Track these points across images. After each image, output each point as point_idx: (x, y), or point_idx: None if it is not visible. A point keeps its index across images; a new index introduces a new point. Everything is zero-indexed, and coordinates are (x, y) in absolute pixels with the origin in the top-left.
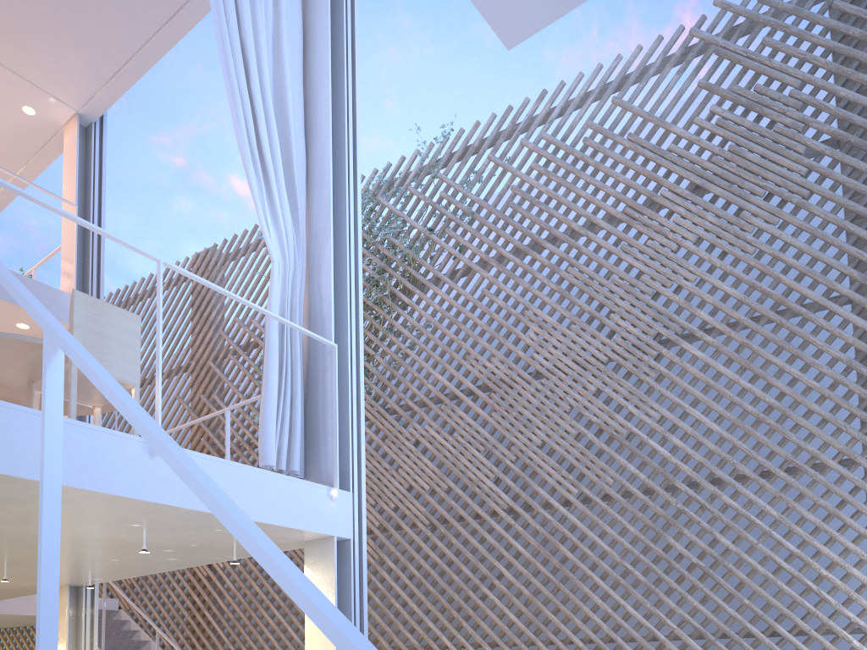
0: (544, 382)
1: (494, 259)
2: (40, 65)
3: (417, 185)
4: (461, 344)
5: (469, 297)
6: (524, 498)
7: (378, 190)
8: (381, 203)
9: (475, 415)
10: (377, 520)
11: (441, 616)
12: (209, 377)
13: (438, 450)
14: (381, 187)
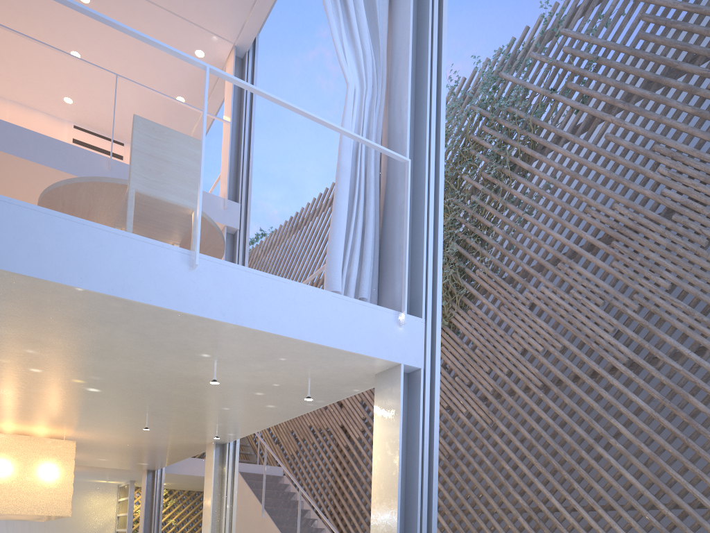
0: (676, 218)
1: (621, 100)
2: (201, 6)
3: (540, 50)
4: (581, 196)
5: (591, 146)
6: (647, 348)
7: (501, 68)
8: (503, 78)
9: (594, 269)
10: (490, 386)
11: (551, 478)
12: None
13: (553, 311)
14: (505, 65)
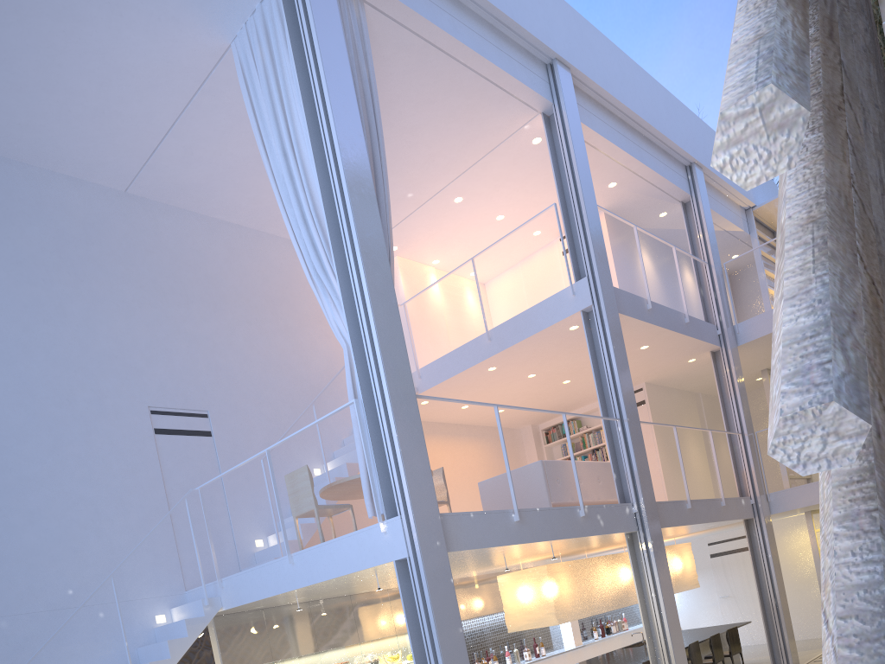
0: None
1: None
2: (492, 131)
3: None
4: None
5: None
6: None
7: None
8: None
9: None
10: None
11: None
12: None
13: None
14: None
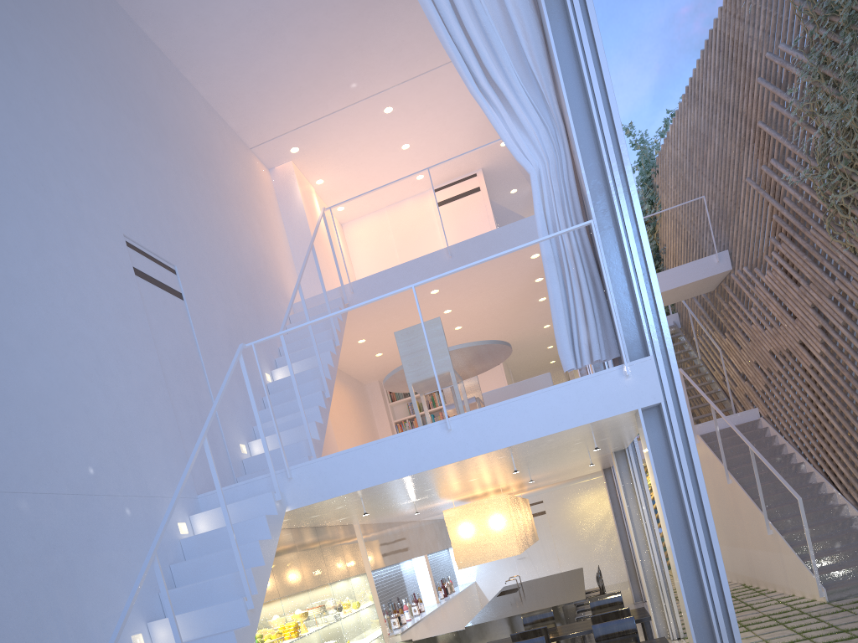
0: None
1: None
2: None
3: None
4: None
5: None
6: None
7: None
8: None
9: None
10: None
11: None
12: (766, 139)
13: None
14: None
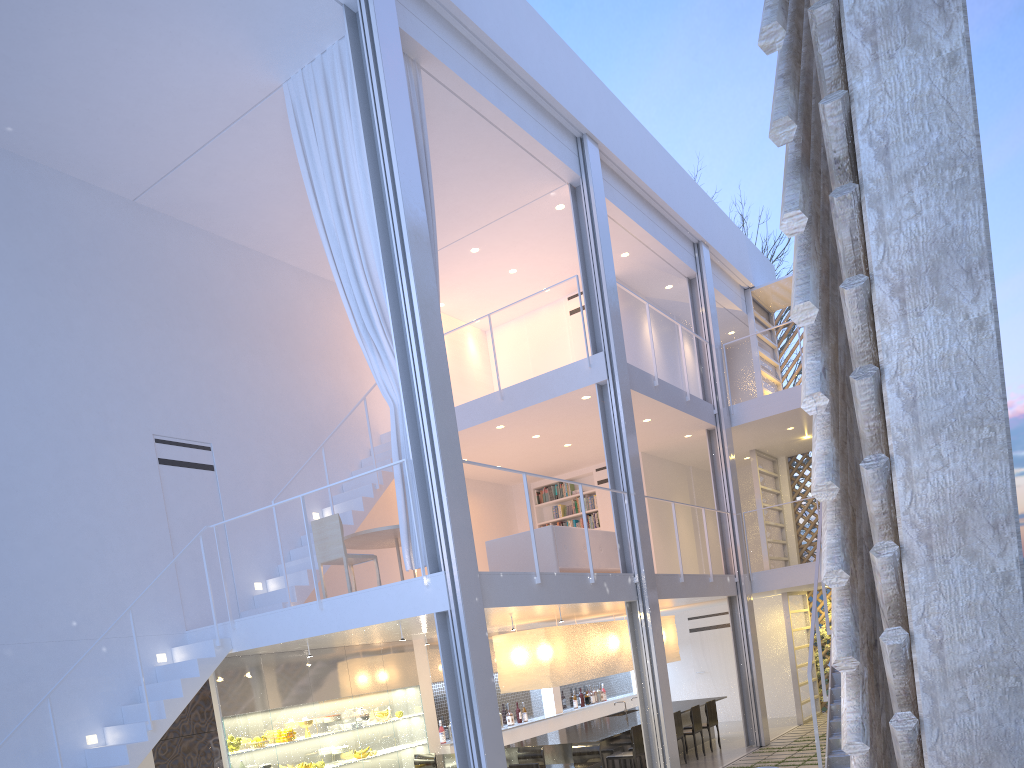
0: None
1: None
2: (519, 193)
3: None
4: None
5: None
6: None
7: None
8: None
9: None
10: None
11: None
12: None
13: None
14: None
